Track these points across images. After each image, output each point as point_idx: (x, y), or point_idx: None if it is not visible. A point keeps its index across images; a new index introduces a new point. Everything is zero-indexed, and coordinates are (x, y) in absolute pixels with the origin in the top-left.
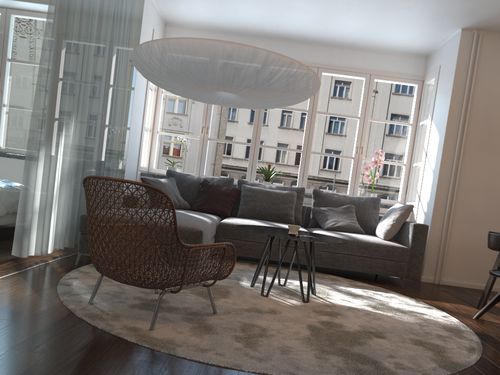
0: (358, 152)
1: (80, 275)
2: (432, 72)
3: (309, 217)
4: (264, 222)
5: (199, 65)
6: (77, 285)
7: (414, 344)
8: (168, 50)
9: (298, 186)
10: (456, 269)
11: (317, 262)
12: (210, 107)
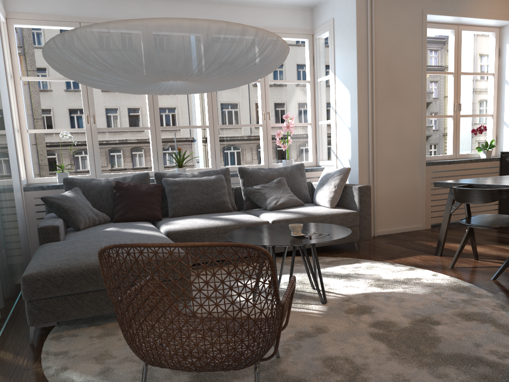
0: (265, 118)
1: (62, 360)
2: (324, 25)
3: (240, 198)
4: (208, 218)
5: (171, 53)
6: (84, 381)
7: (466, 320)
8: (126, 36)
9: (212, 166)
10: (385, 218)
11: (279, 248)
12: (91, 90)
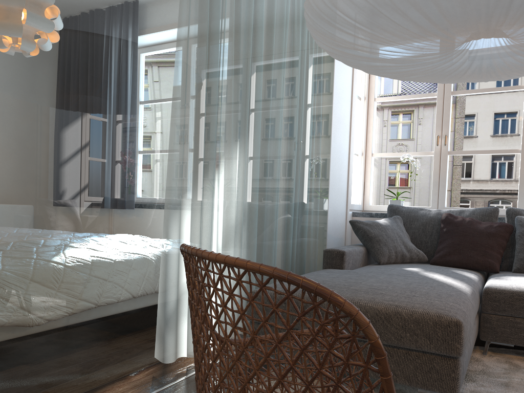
0: None
1: None
2: None
3: None
4: None
5: None
6: None
7: None
8: None
9: None
10: None
11: None
12: (447, 106)
